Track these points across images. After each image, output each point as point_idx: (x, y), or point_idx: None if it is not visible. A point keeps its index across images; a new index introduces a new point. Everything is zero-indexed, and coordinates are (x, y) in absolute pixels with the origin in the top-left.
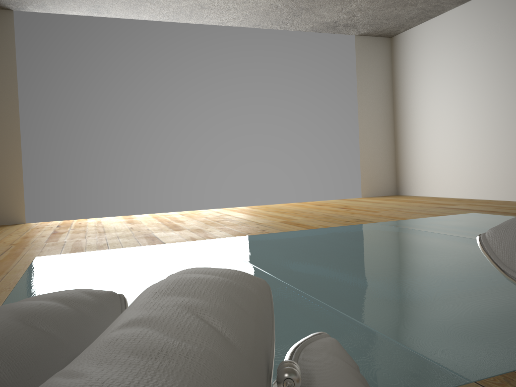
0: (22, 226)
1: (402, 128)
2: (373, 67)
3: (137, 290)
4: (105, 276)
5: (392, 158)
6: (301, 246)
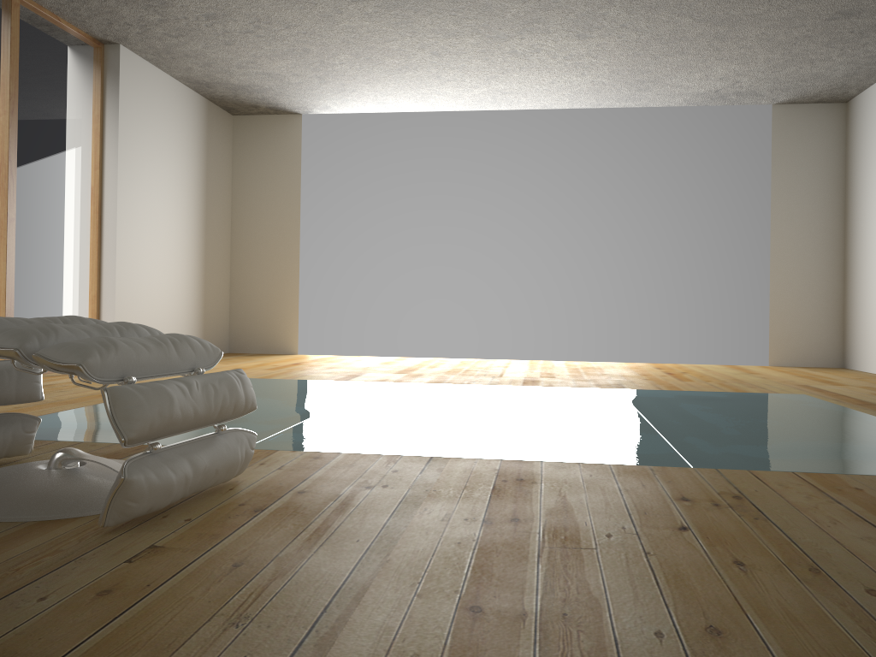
0: (288, 356)
1: (852, 256)
2: (805, 153)
3: None
4: None
5: (837, 306)
6: (445, 395)
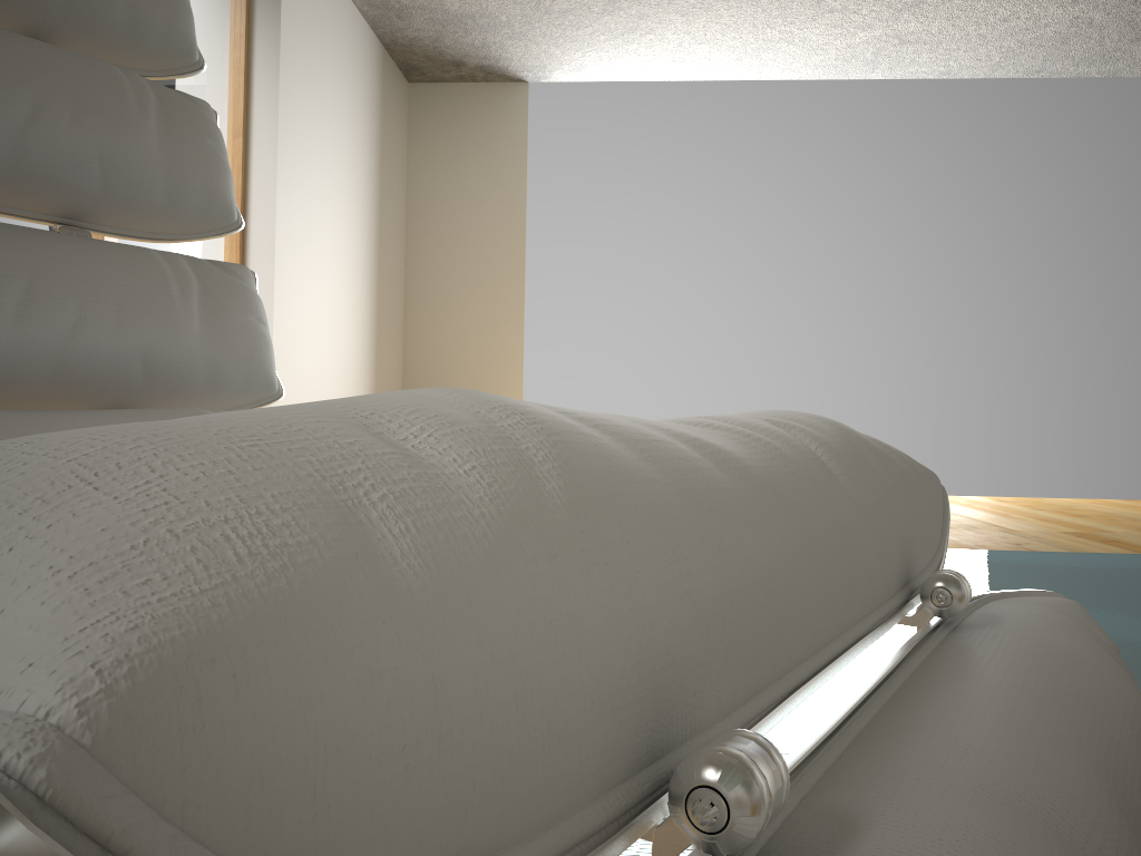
0: None
1: None
2: None
3: None
4: None
5: None
6: (1112, 584)
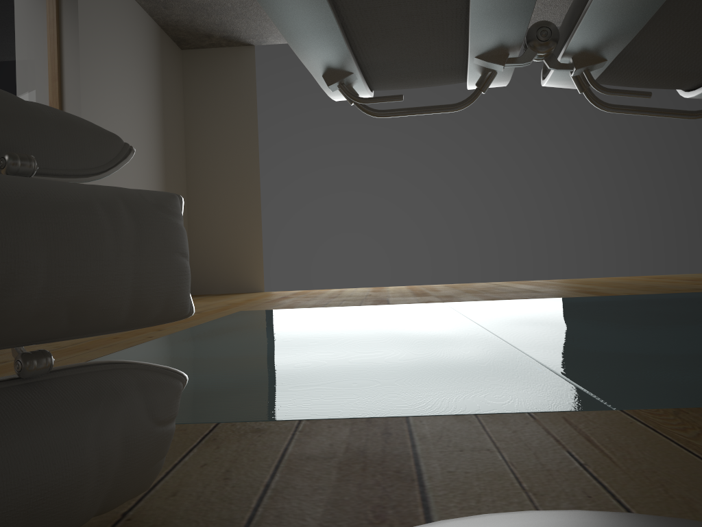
0: (259, 293)
1: None
2: None
3: (306, 331)
4: (287, 323)
5: None
6: (564, 308)
